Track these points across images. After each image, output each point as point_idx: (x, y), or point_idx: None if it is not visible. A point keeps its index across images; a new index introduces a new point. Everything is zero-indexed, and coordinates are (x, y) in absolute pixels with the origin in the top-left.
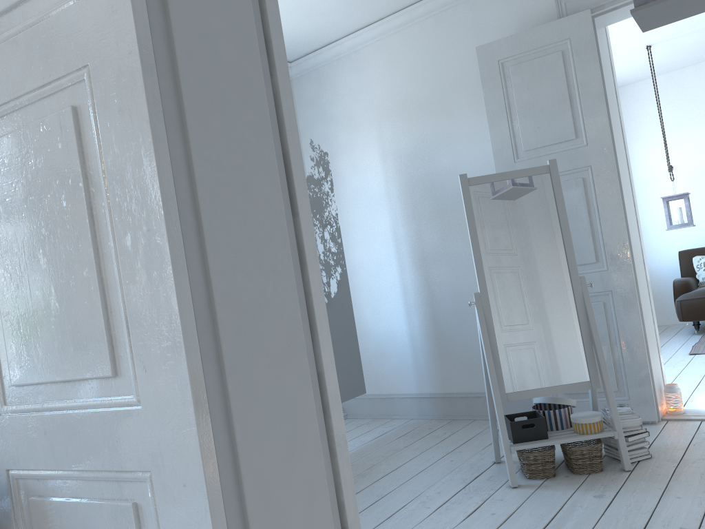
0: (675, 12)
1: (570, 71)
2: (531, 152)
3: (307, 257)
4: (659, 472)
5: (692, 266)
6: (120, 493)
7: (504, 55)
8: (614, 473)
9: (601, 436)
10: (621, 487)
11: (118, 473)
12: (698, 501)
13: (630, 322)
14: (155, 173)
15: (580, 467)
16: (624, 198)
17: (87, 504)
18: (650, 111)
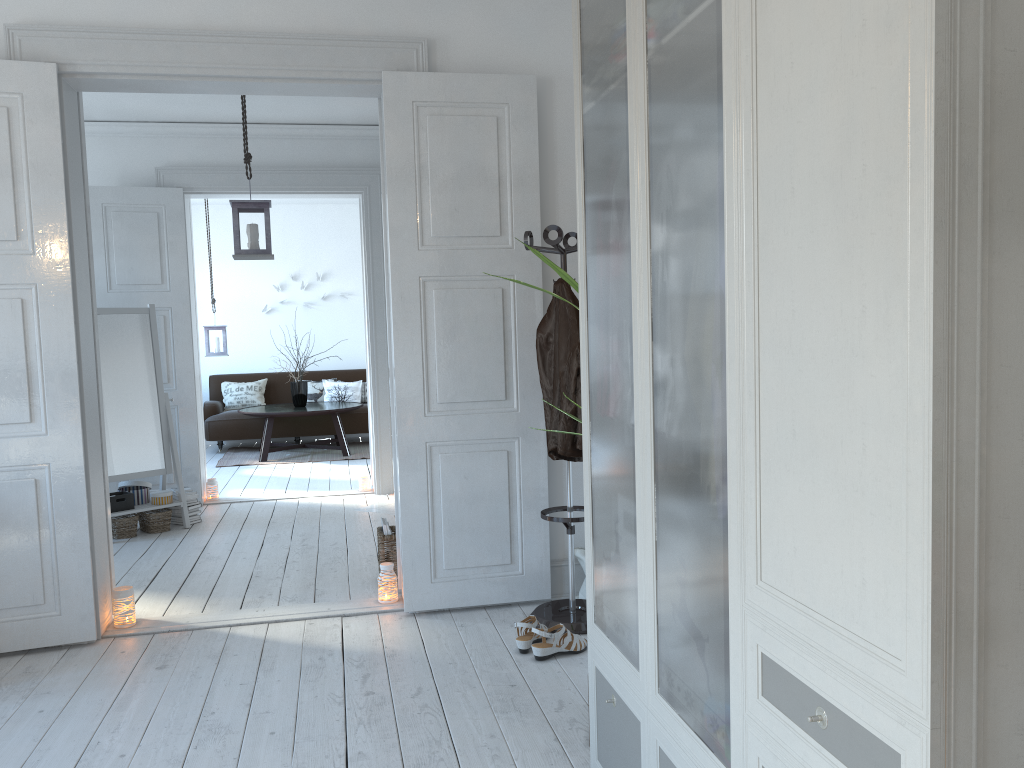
0: (253, 258)
1: (163, 231)
2: (124, 287)
3: (98, 374)
4: (209, 526)
5: (221, 391)
6: (25, 475)
7: (108, 201)
8: (179, 530)
9: (172, 505)
10: (186, 535)
11: (26, 466)
12: (234, 534)
13: (189, 430)
14: (74, 338)
15: (156, 528)
16: (193, 336)
17: (0, 483)
18: (197, 237)
